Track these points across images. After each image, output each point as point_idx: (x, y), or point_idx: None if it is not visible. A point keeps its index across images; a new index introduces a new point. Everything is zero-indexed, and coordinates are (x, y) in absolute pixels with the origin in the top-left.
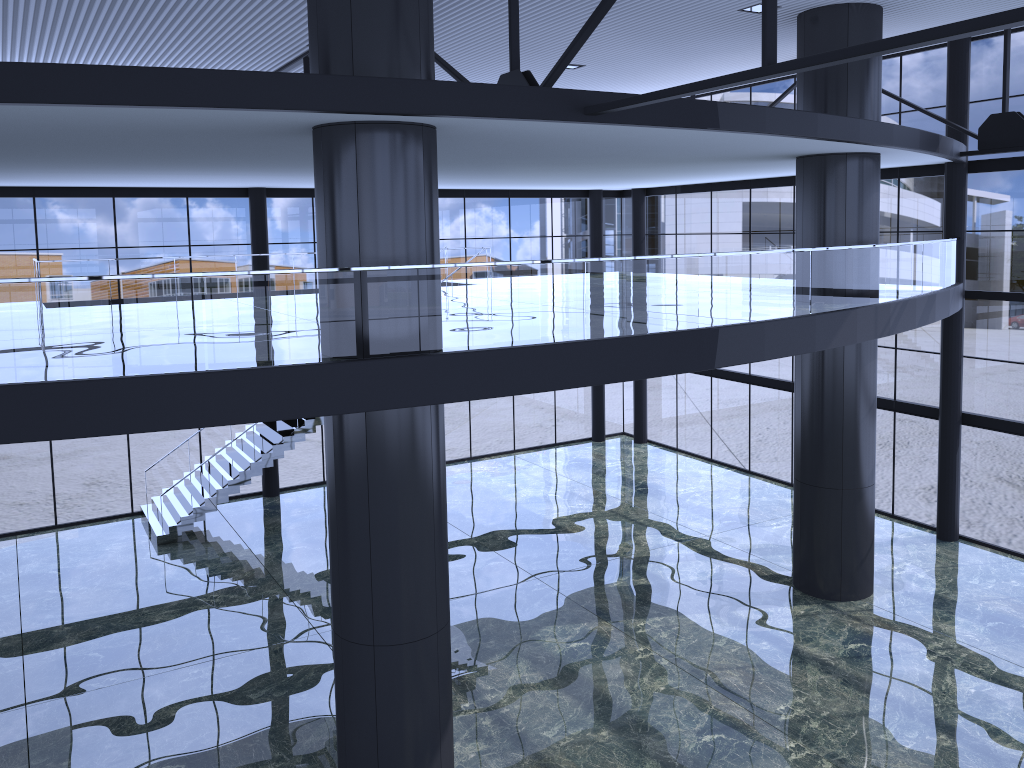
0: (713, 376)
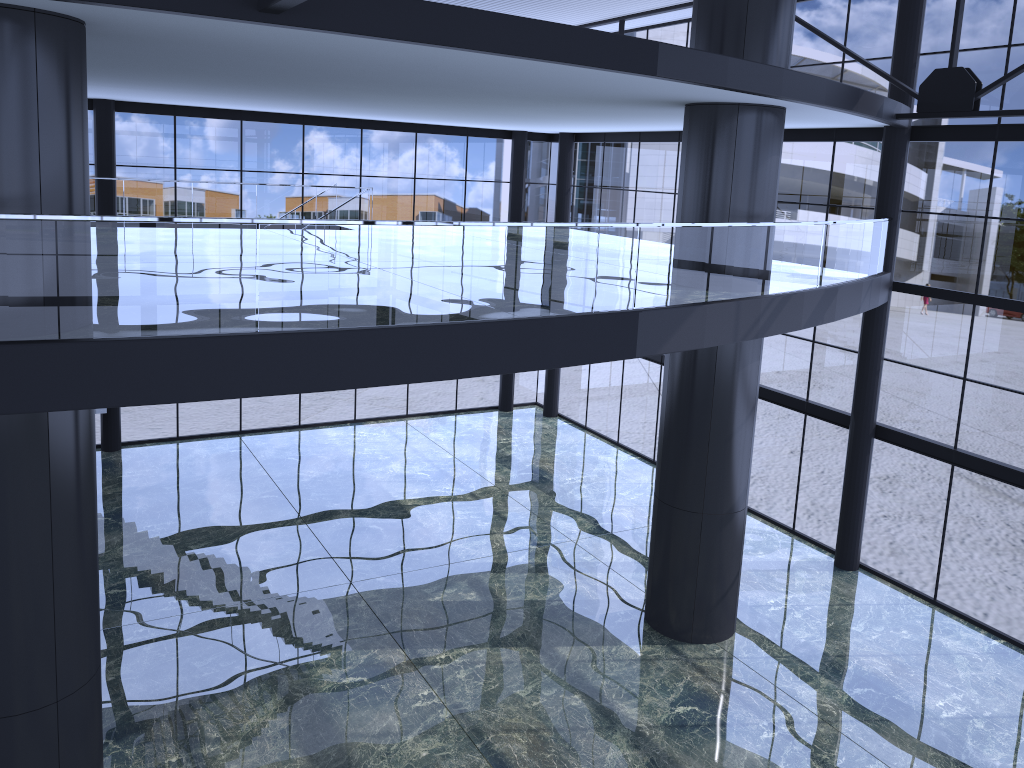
0: None
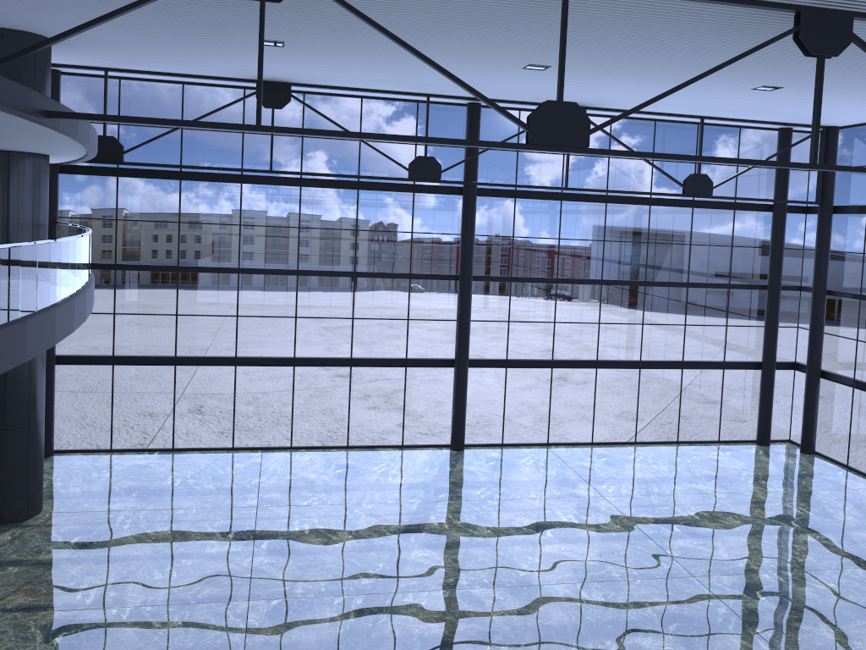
0: None
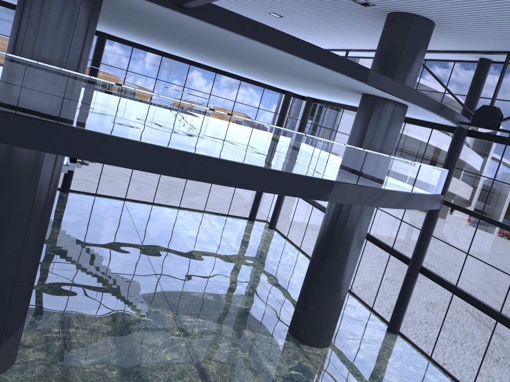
0: (314, 206)
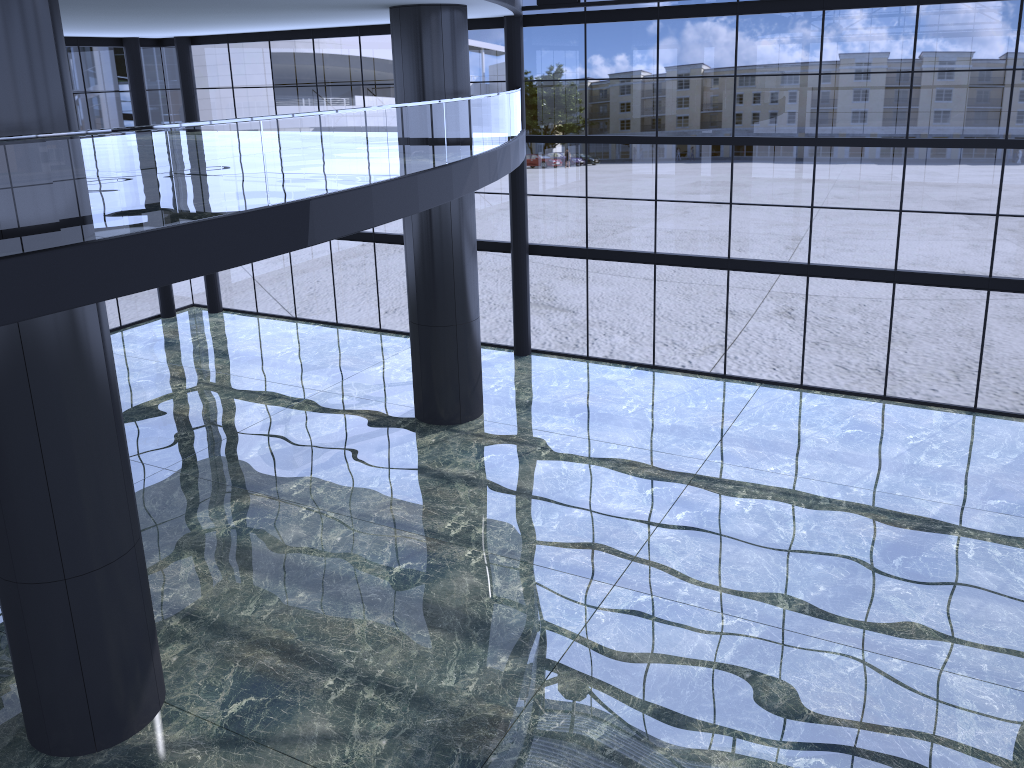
0: None
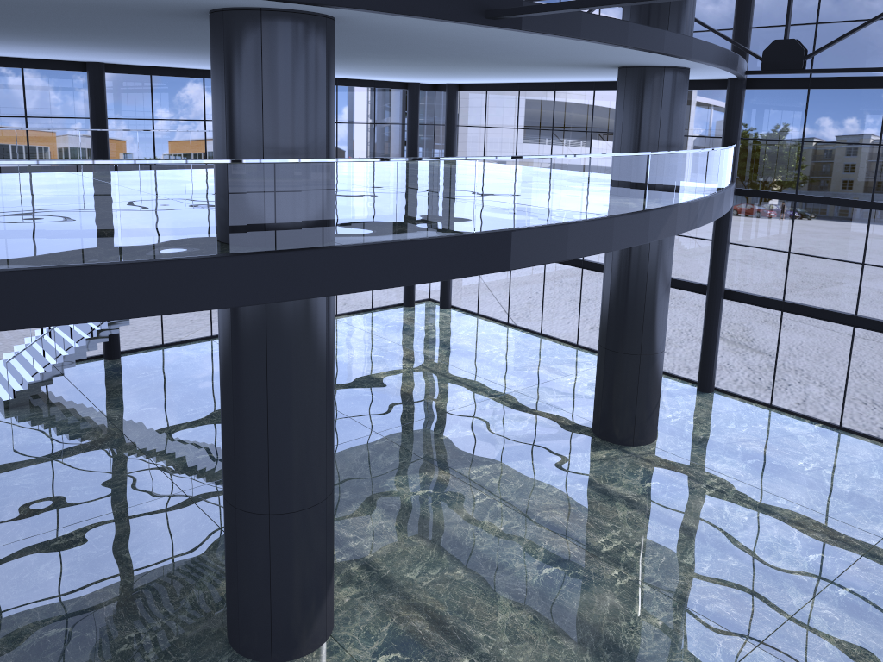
0: None
